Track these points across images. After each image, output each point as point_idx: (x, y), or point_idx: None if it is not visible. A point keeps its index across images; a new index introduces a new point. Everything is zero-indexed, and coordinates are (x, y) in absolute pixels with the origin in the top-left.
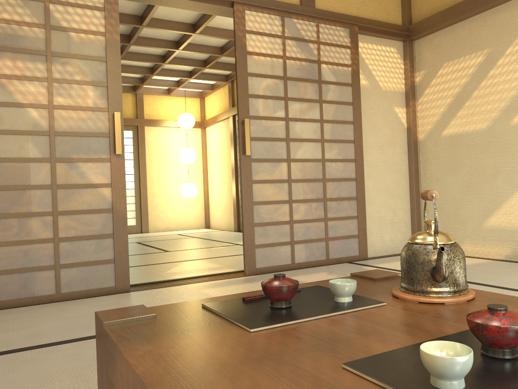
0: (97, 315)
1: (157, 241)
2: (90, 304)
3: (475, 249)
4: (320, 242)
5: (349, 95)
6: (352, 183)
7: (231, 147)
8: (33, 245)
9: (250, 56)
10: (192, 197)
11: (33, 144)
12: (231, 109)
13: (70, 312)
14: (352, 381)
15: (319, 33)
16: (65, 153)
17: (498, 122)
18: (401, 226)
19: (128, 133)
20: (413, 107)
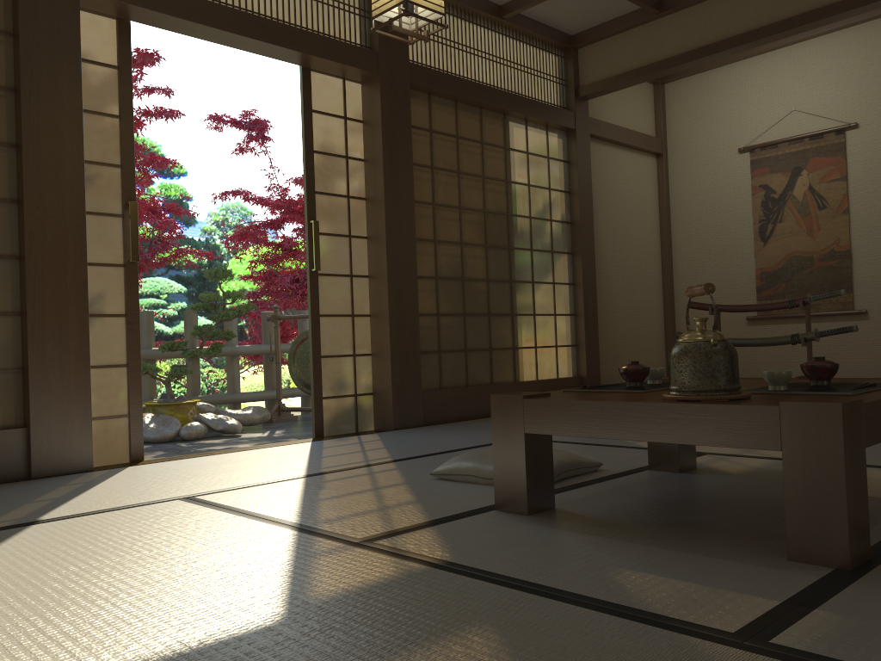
0: None
1: None
2: None
3: None
4: None
5: None
6: None
7: None
8: None
9: None
10: None
11: None
12: None
13: None
14: None
15: None
16: None
17: None
18: None
19: None
20: None
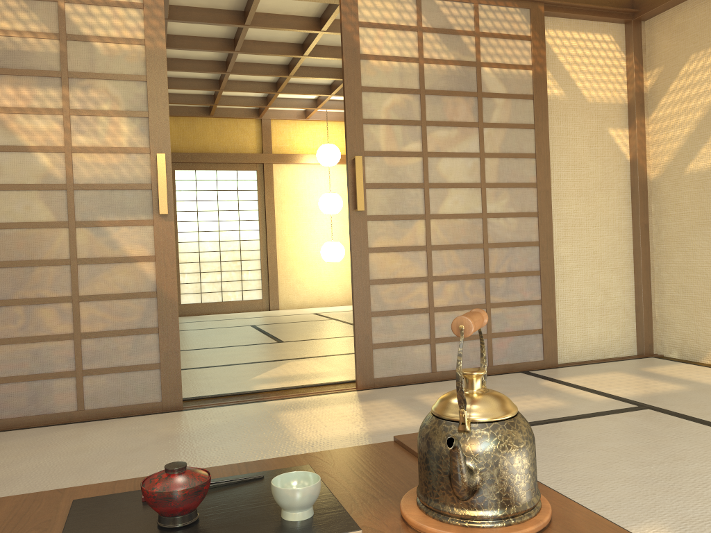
0: None
1: (278, 325)
2: (114, 429)
3: None
4: (478, 340)
5: (529, 114)
6: (533, 249)
7: None
8: (45, 344)
9: (366, 62)
10: (336, 261)
11: (44, 202)
12: None
13: (78, 442)
14: None
15: (479, 19)
16: (89, 214)
17: None
18: (619, 314)
19: (250, 174)
20: (641, 128)
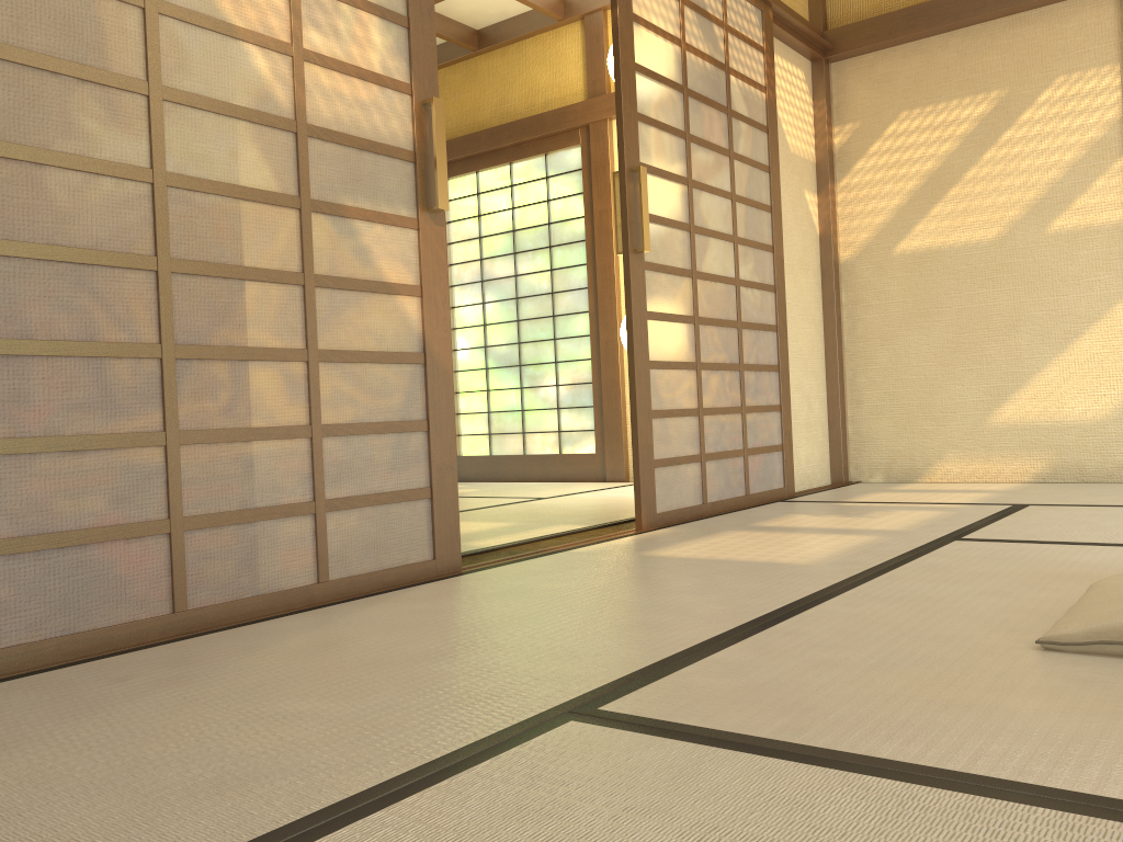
0: None
1: None
2: (454, 597)
3: (970, 468)
4: (737, 458)
5: (765, 152)
6: (772, 335)
7: None
8: (265, 445)
9: (636, 27)
10: None
11: (261, 150)
12: None
13: (462, 613)
14: None
15: (726, 7)
16: (329, 189)
17: (1021, 227)
18: (818, 432)
19: None
20: (832, 195)
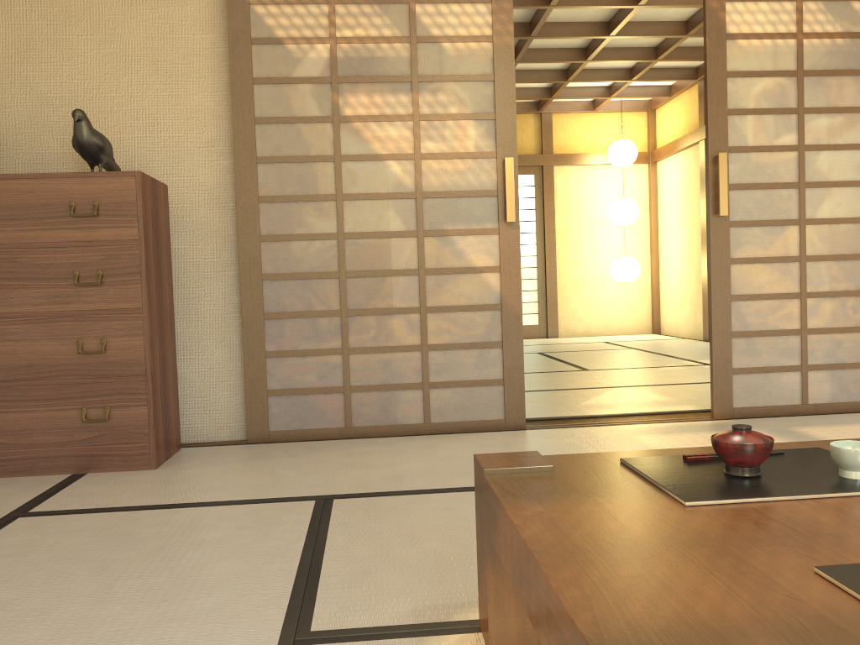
0: (477, 459)
1: (570, 353)
2: (469, 442)
3: None
4: None
5: None
6: None
7: (702, 194)
8: (394, 354)
9: (732, 43)
10: (630, 281)
11: (395, 211)
12: (703, 127)
13: (442, 450)
14: (823, 591)
15: None
16: (436, 223)
17: None
18: None
19: (527, 179)
20: None
